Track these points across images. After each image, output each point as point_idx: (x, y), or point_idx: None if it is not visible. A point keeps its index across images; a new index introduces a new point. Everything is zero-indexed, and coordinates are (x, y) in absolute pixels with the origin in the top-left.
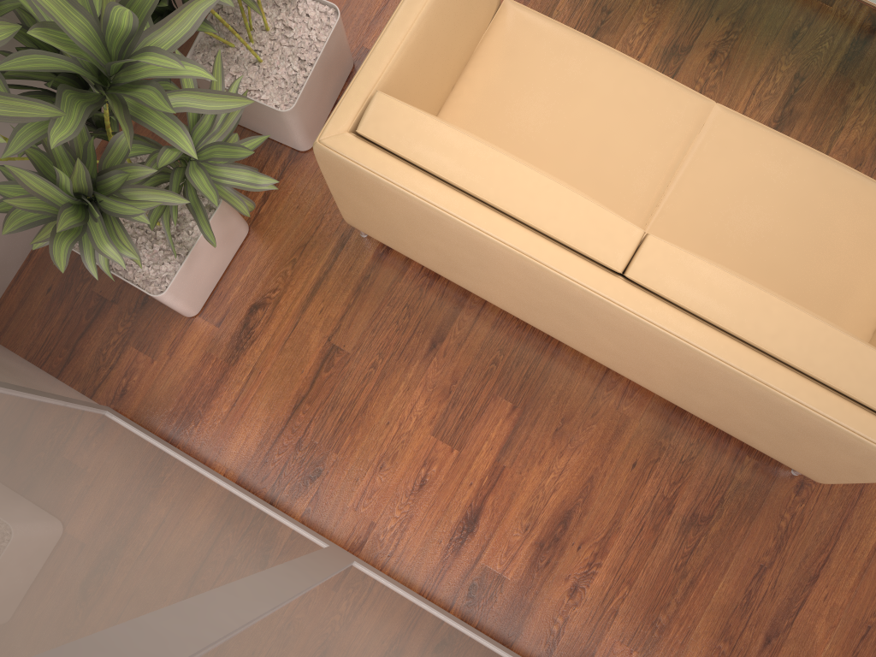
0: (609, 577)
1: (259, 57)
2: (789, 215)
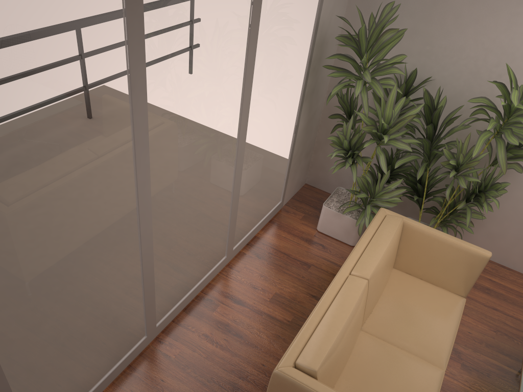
0: (210, 350)
1: None
2: (395, 391)
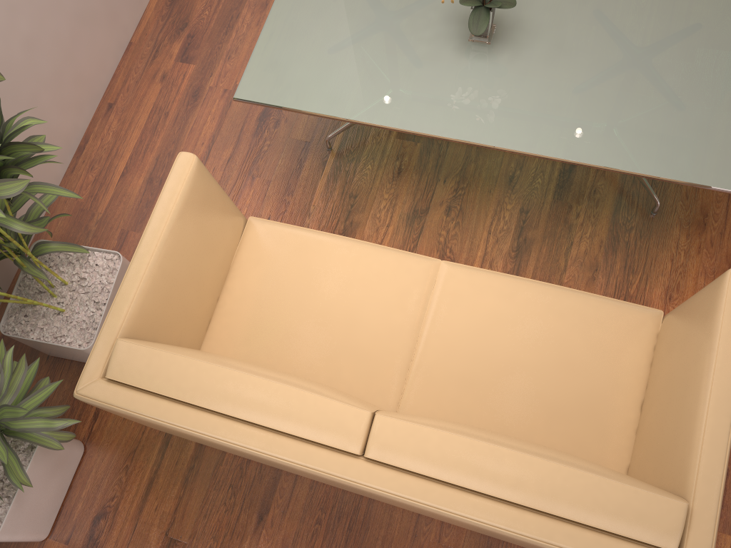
0: None
1: (60, 308)
2: (527, 343)
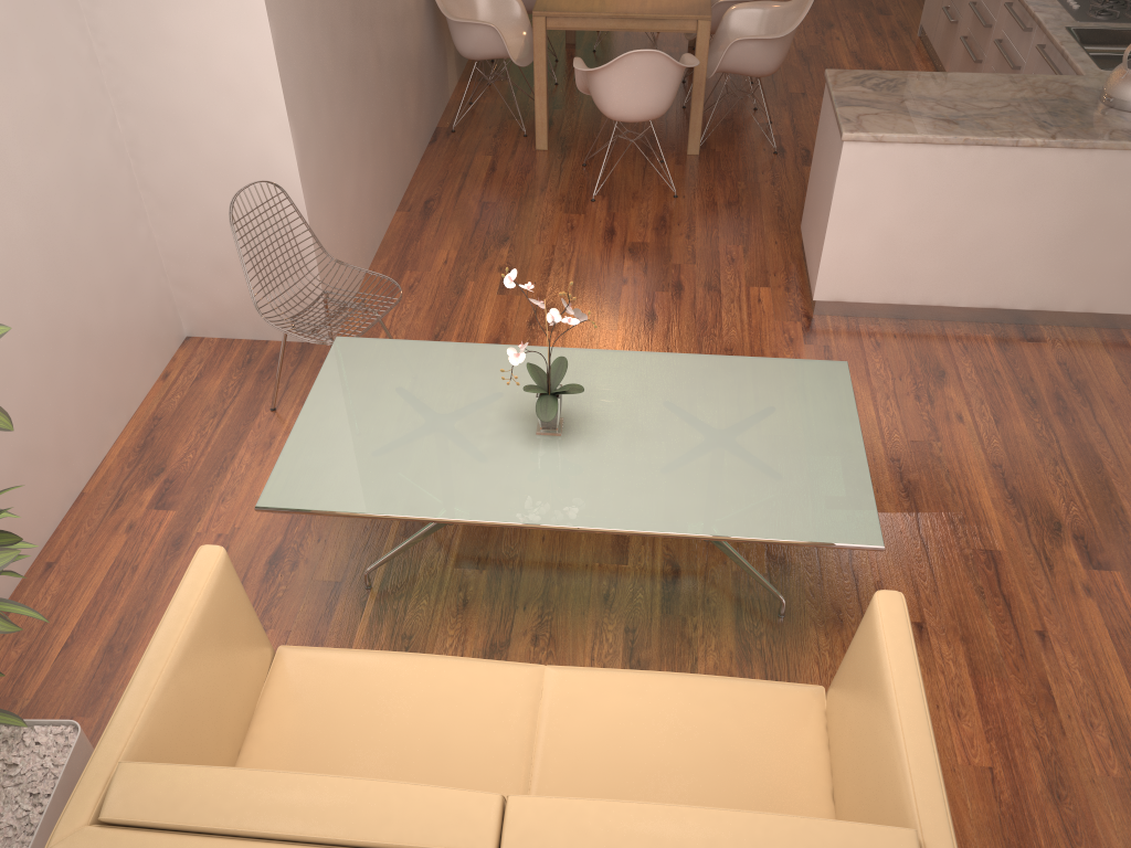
0: None
1: None
2: (674, 741)
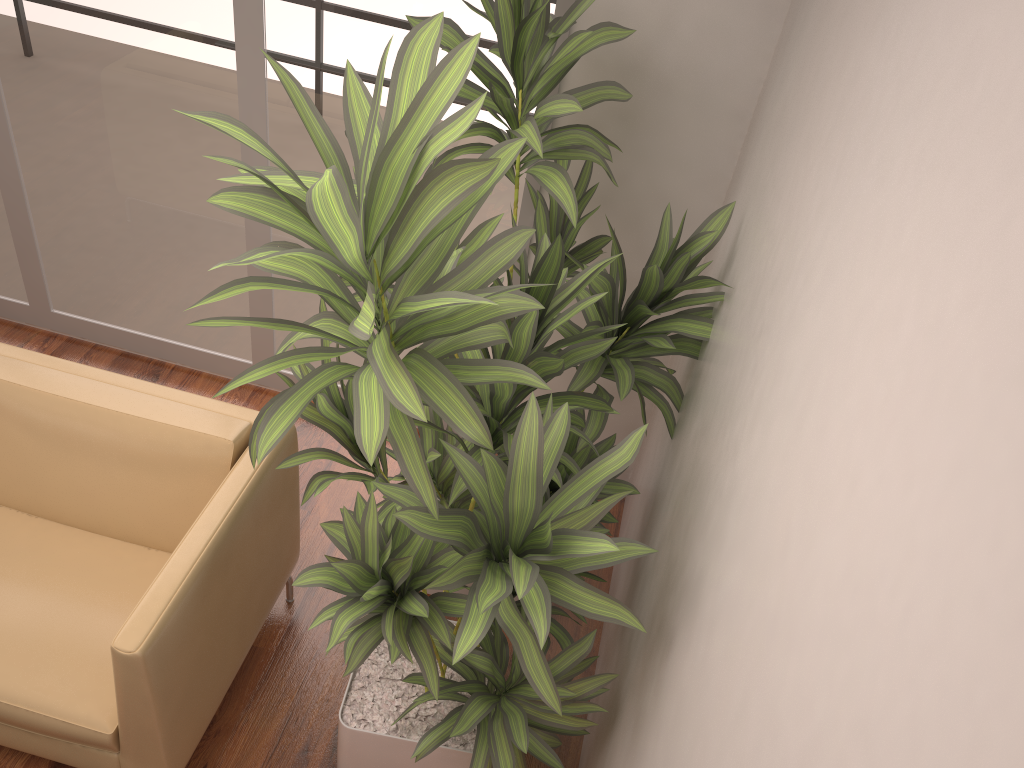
0: None
1: None
2: None
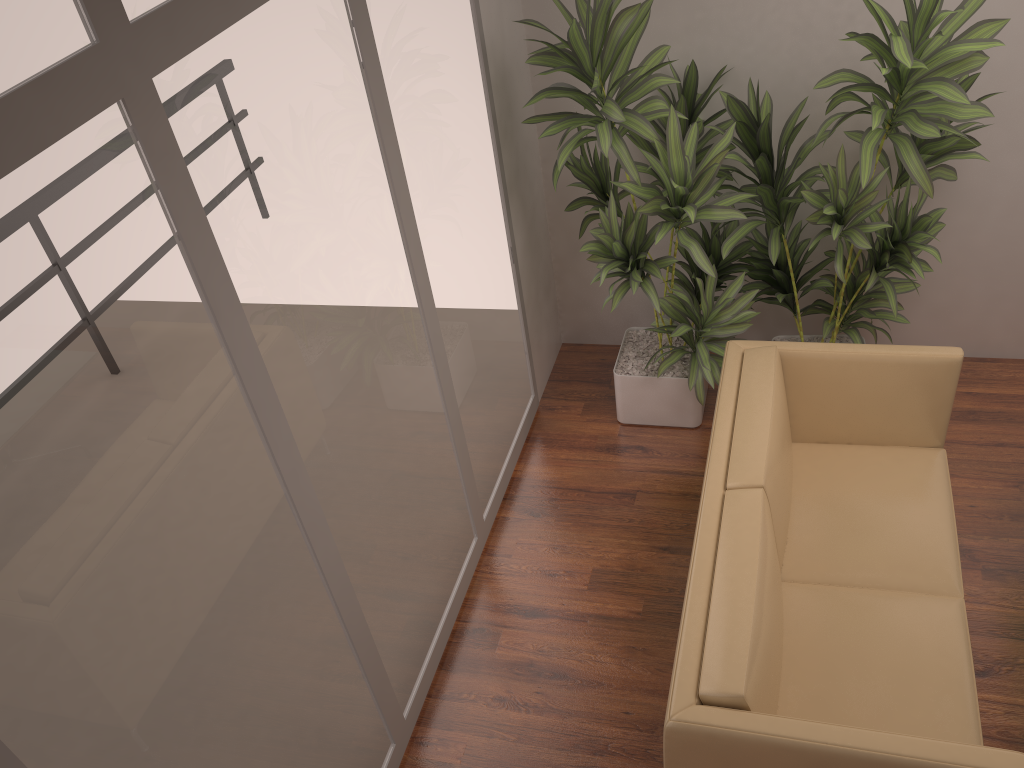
0: (519, 722)
1: None
2: (892, 670)
